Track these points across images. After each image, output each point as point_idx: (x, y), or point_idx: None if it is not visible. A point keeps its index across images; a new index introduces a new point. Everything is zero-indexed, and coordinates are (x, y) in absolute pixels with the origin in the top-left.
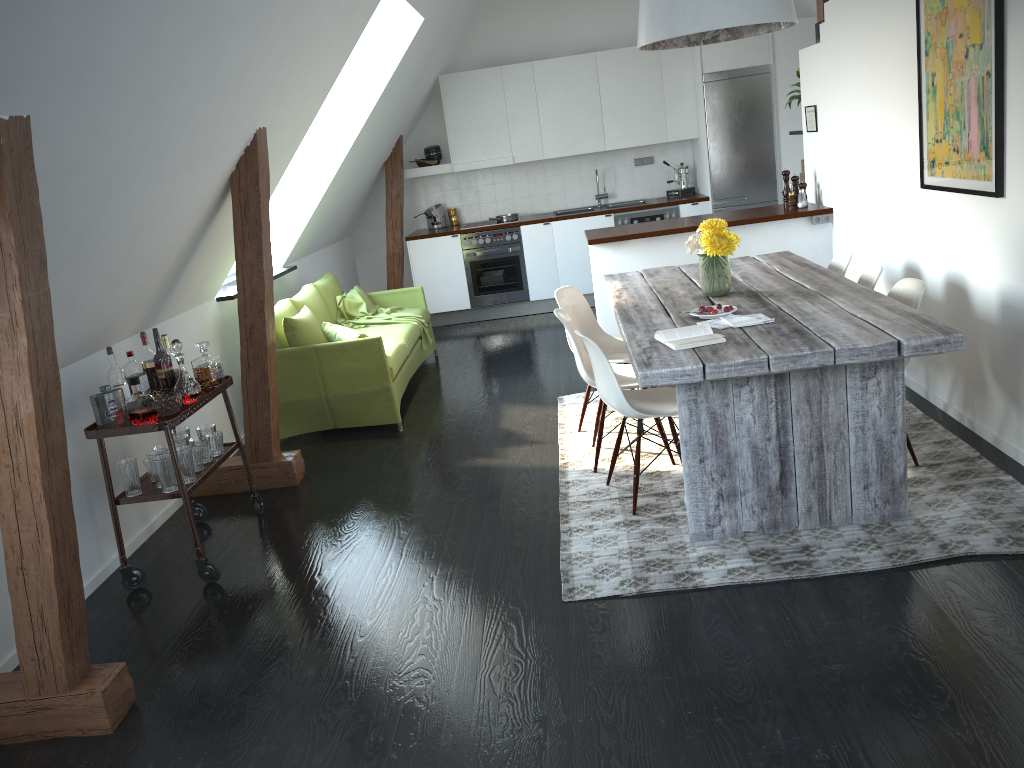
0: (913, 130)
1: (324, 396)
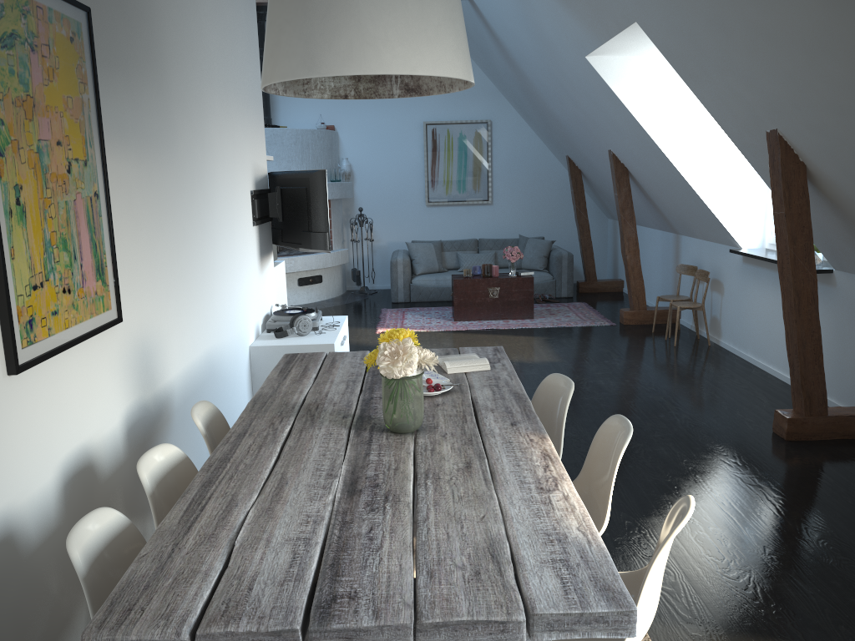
0: None
1: None
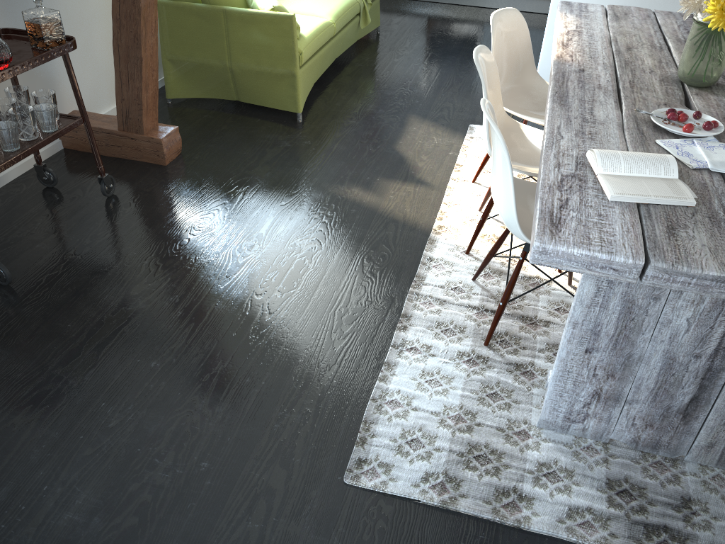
0: None
1: (228, 66)
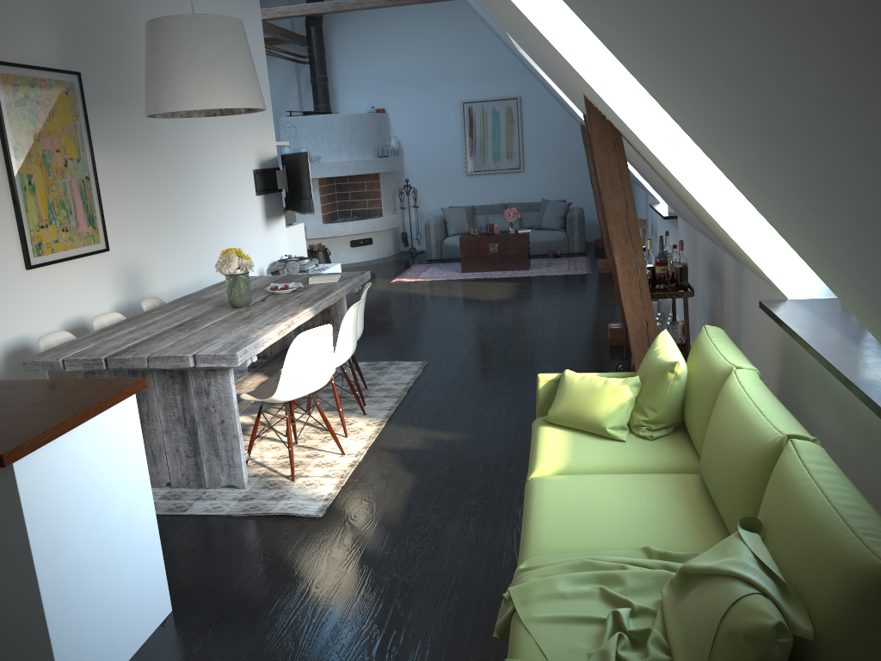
0: None
1: None
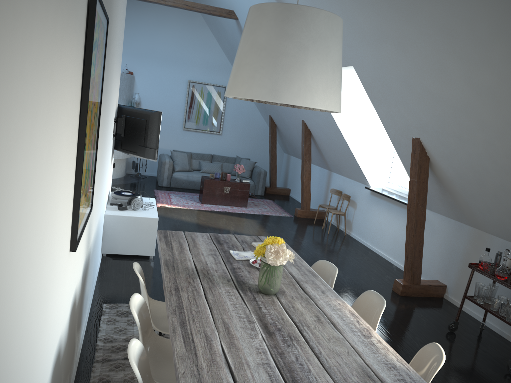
0: (68, 199)
1: None
